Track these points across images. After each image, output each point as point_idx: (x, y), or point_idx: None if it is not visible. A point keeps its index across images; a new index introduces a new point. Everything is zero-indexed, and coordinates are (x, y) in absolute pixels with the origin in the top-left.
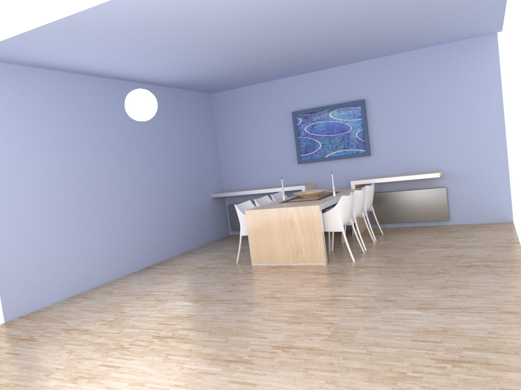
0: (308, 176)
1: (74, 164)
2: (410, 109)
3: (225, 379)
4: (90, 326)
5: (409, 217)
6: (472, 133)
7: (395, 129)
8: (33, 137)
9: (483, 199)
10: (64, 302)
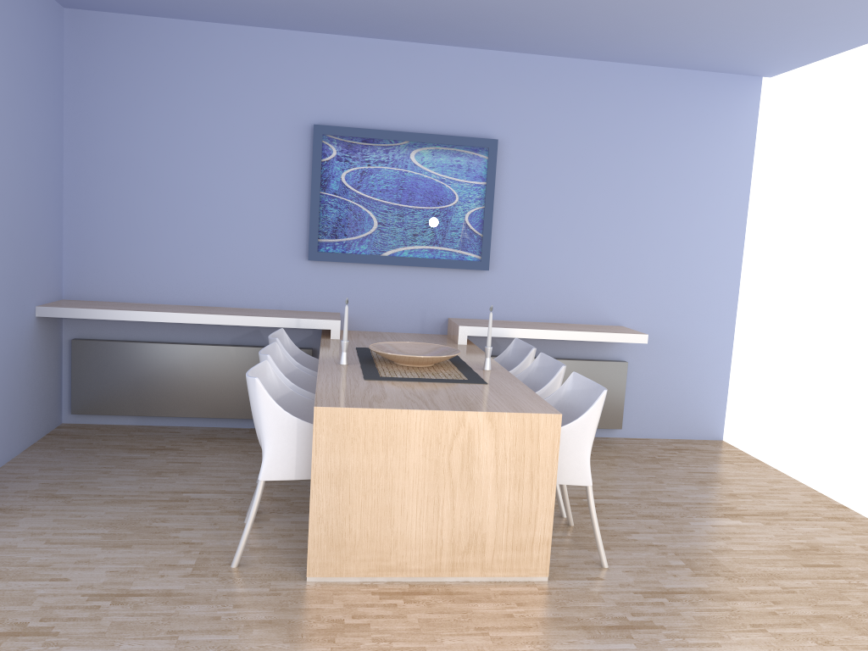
0: (326, 294)
1: None
2: (585, 186)
3: None
4: None
5: None
6: (688, 261)
7: (547, 223)
8: None
9: (683, 393)
10: None
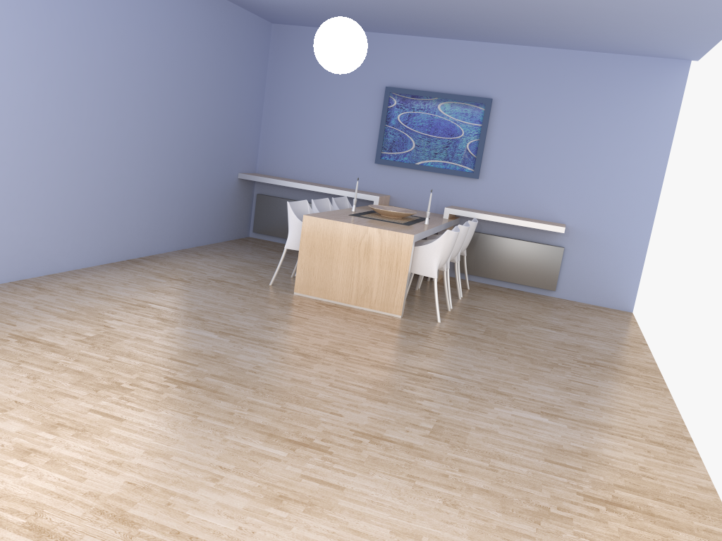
0: (384, 184)
1: (58, 76)
2: (549, 130)
3: (295, 470)
4: (57, 339)
5: (505, 275)
6: (618, 185)
7: (520, 152)
8: (3, 15)
9: (605, 275)
10: (4, 289)
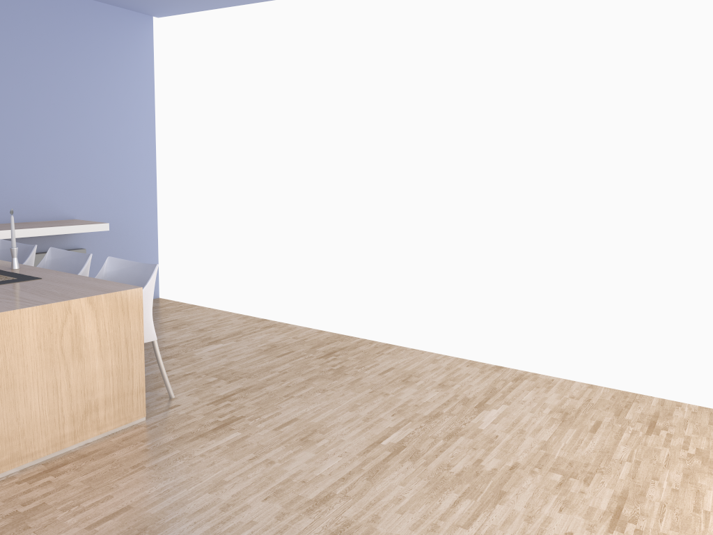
0: None
1: None
2: (27, 97)
3: None
4: None
5: None
6: (119, 161)
7: None
8: None
9: None
10: None
